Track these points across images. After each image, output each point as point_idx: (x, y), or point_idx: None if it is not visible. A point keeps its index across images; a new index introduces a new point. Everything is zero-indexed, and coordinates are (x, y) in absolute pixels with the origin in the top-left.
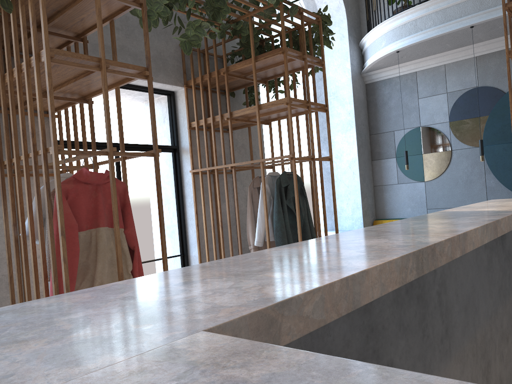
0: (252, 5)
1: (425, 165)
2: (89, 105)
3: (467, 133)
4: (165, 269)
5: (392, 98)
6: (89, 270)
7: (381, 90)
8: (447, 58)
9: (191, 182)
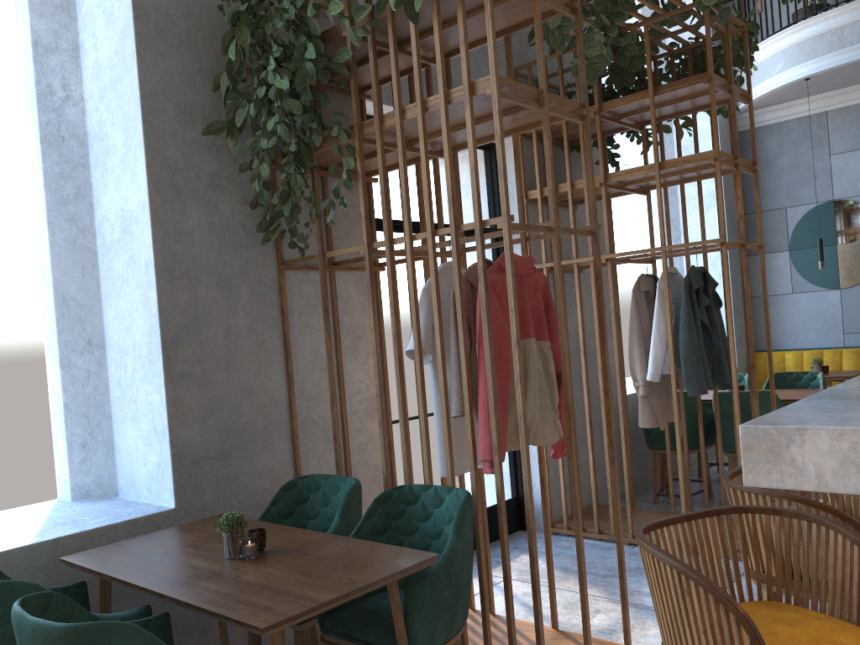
0: (657, 8)
1: (841, 262)
2: (454, 161)
3: None
4: (609, 402)
5: (783, 155)
6: (514, 401)
7: (763, 141)
8: None
9: None
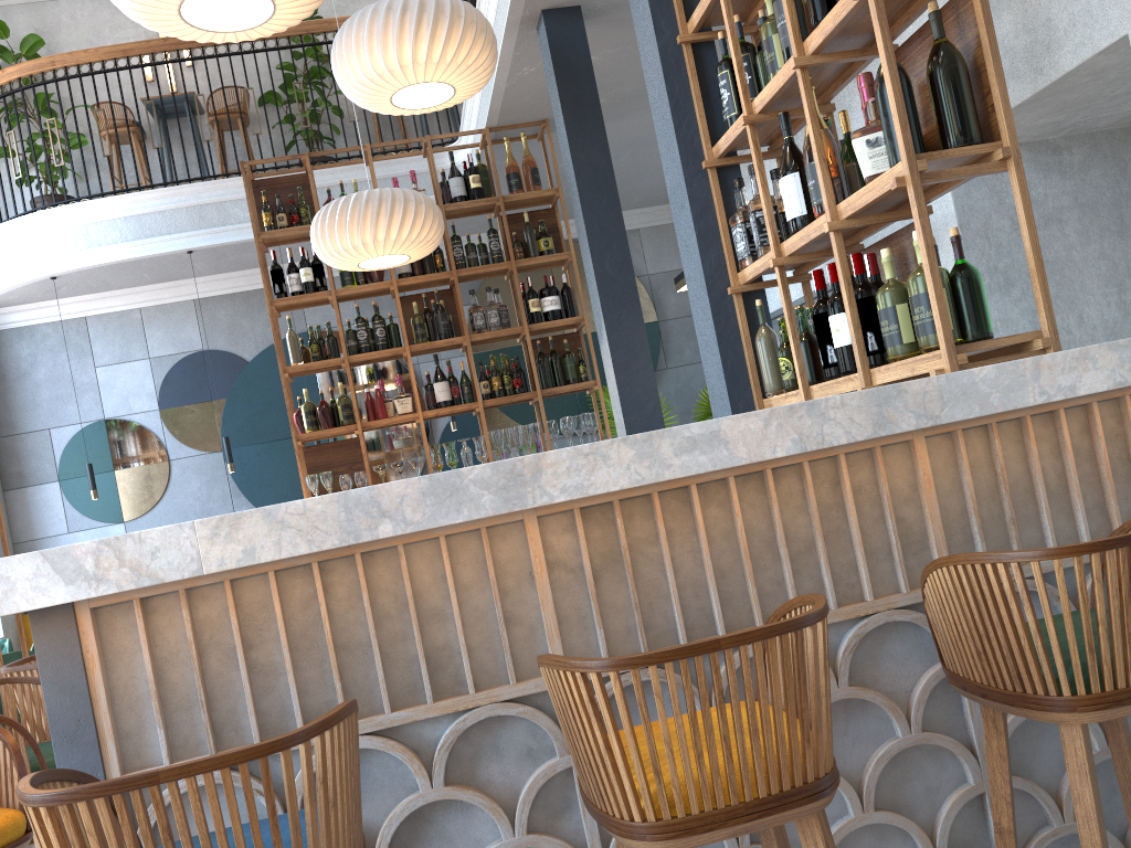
0: None
1: (122, 490)
2: None
3: (194, 429)
4: None
5: (39, 365)
6: None
7: (13, 347)
8: (145, 297)
9: None
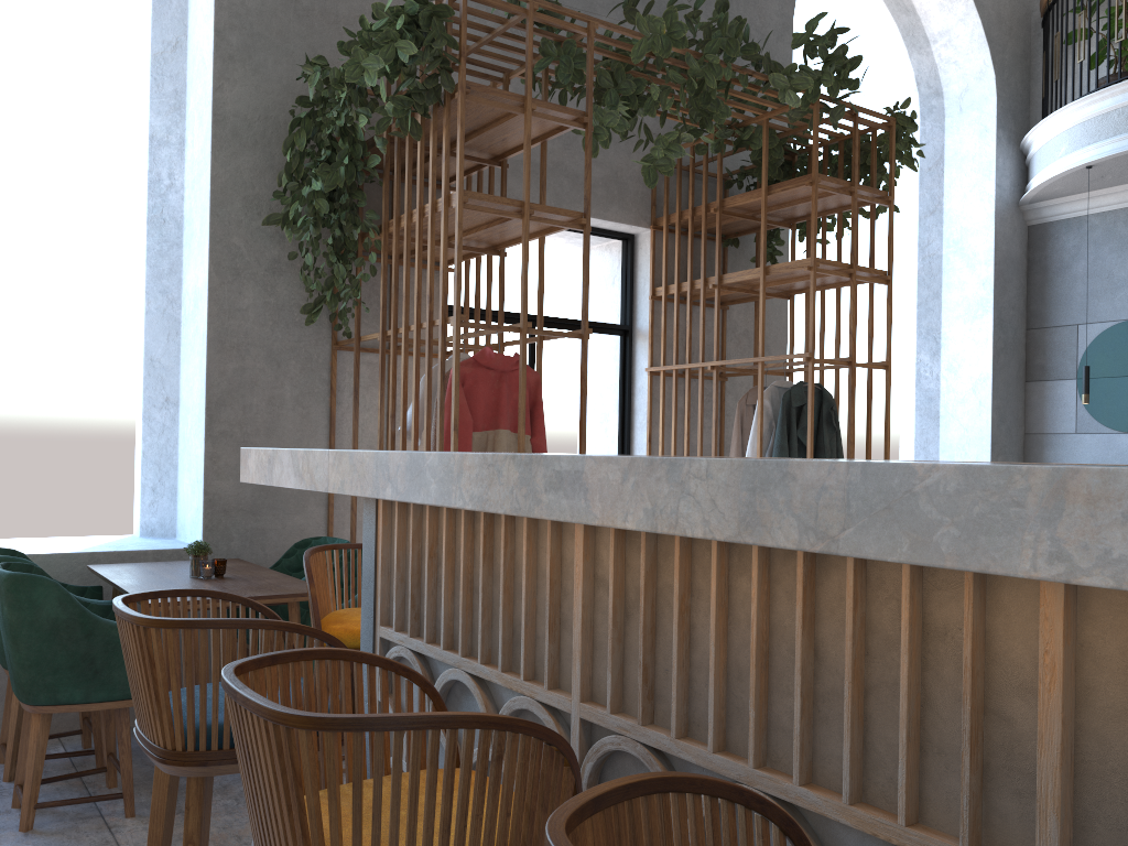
0: (768, 104)
1: None
2: (500, 258)
3: None
4: None
5: (1080, 258)
6: None
7: (1059, 239)
8: None
9: (647, 388)
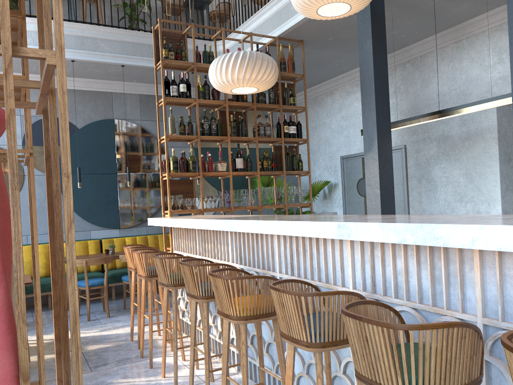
0: None
1: None
2: None
3: (41, 160)
4: (58, 292)
5: None
6: None
7: None
8: None
9: None
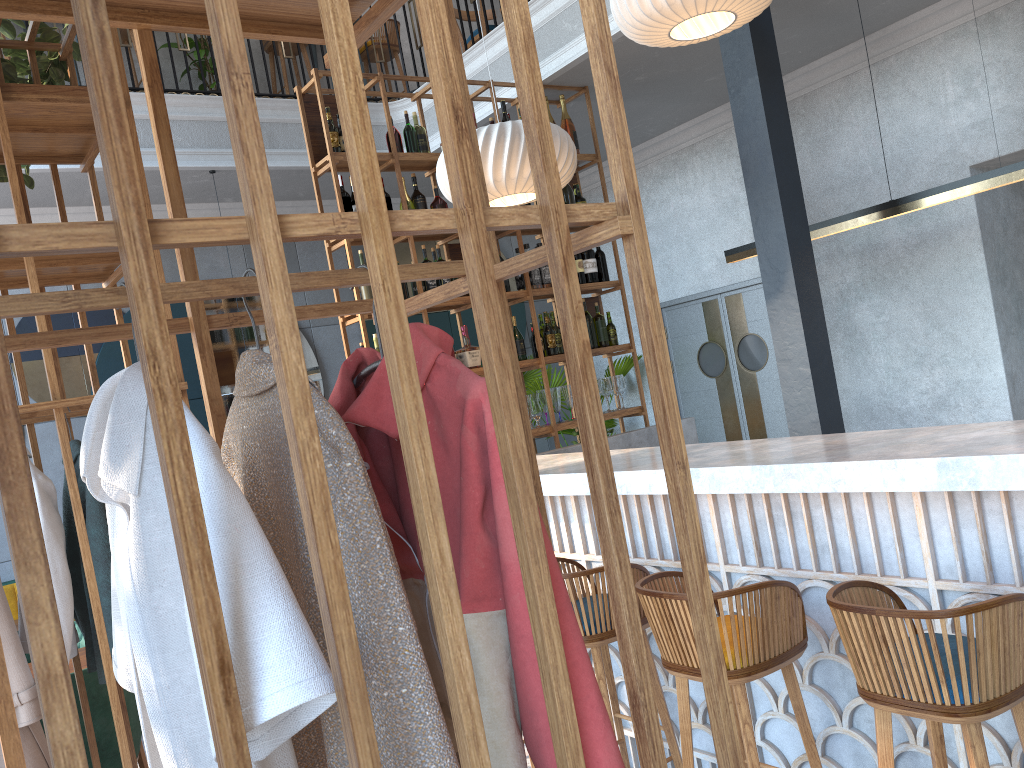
0: None
1: None
2: None
3: None
4: None
5: None
6: None
7: None
8: None
9: None
